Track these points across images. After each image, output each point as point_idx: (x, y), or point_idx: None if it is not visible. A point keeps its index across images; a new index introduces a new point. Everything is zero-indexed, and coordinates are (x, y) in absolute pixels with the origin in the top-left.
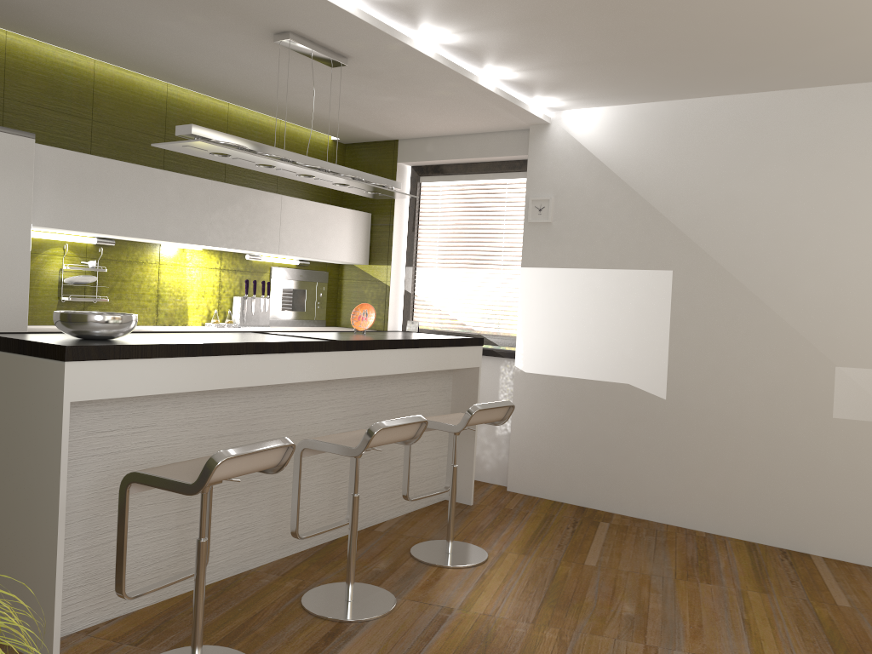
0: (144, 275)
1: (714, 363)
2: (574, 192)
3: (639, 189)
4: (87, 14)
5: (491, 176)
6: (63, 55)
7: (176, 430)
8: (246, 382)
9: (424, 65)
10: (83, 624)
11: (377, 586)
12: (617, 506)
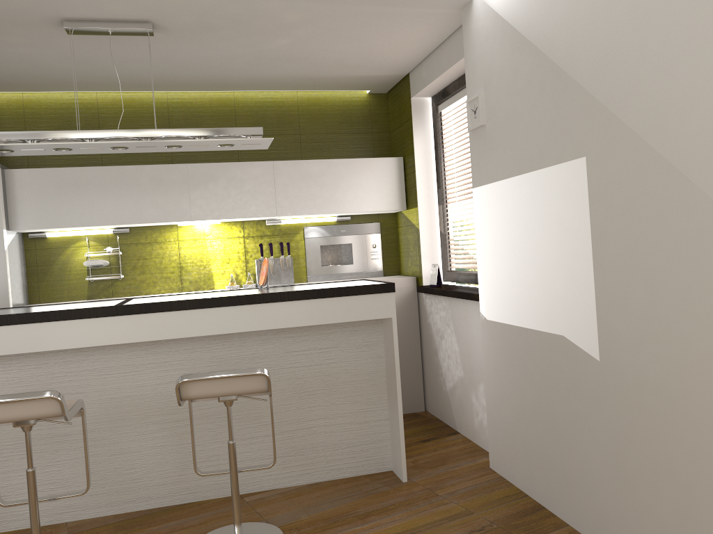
0: (164, 252)
1: (645, 301)
2: (496, 78)
3: (544, 46)
4: None
5: None
6: (69, 96)
7: None
8: None
9: None
10: None
11: None
12: (571, 516)
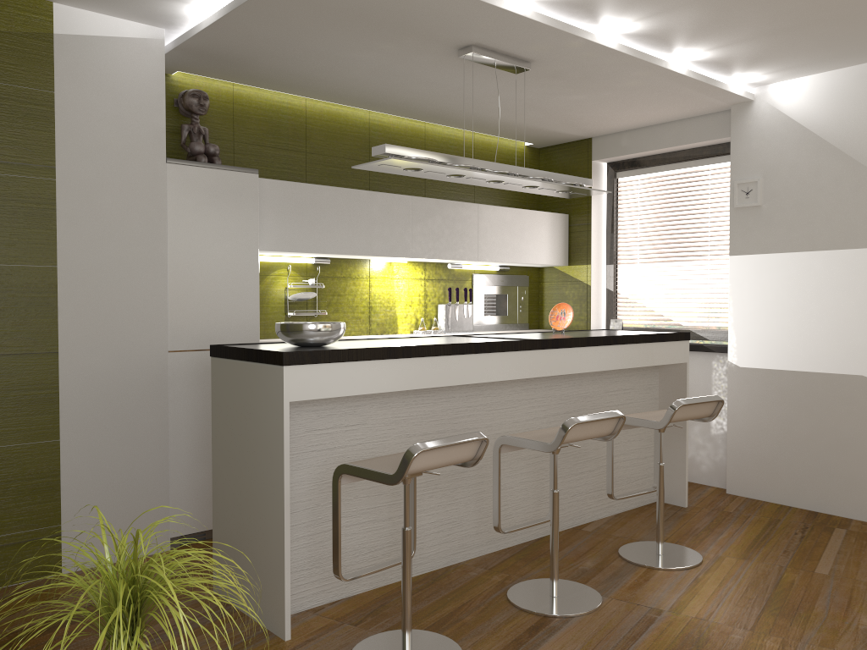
0: (356, 289)
1: None
2: (785, 171)
3: (862, 159)
4: (294, 58)
5: (692, 164)
6: (279, 98)
7: (384, 428)
8: (445, 382)
9: (608, 57)
10: (311, 604)
11: (583, 584)
12: (856, 511)
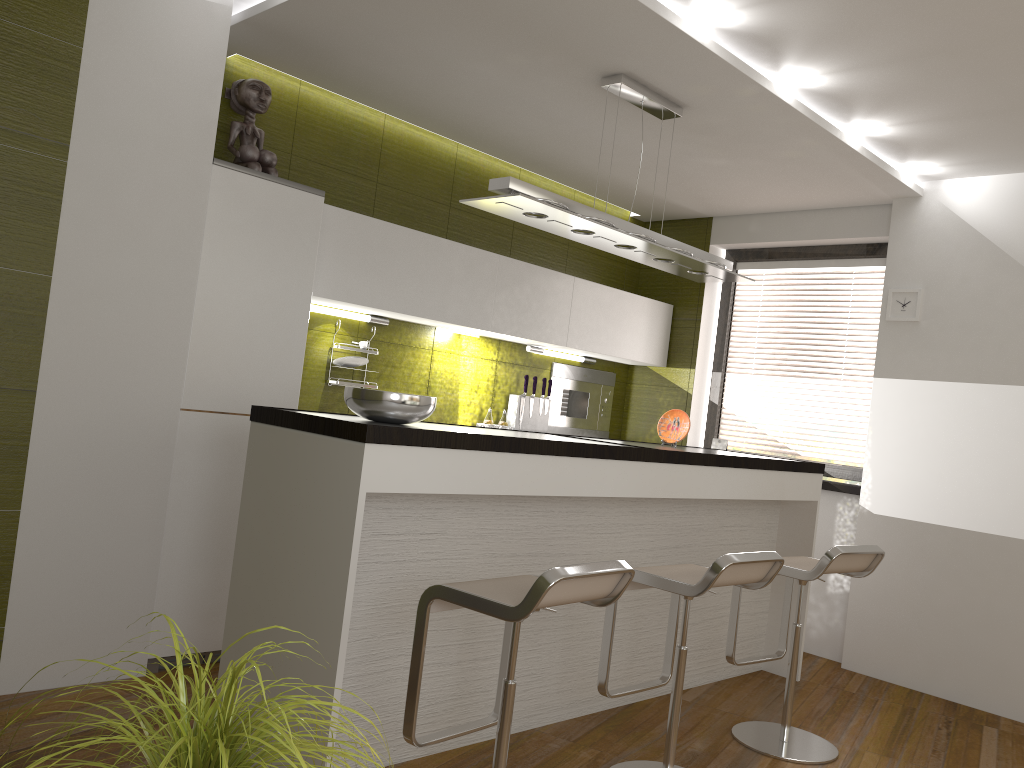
0: (415, 362)
1: None
2: (953, 284)
3: None
4: (393, 58)
5: (833, 263)
6: (354, 110)
7: (466, 542)
8: (553, 490)
9: (778, 115)
10: None
11: None
12: (1006, 706)
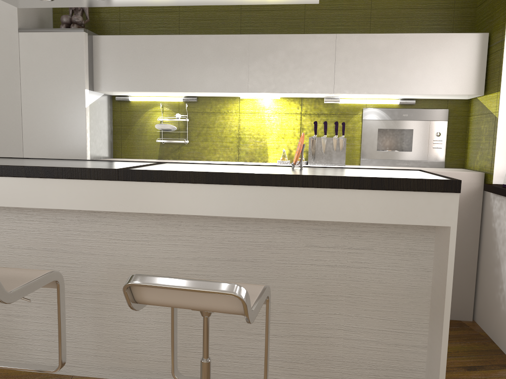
0: (225, 122)
1: None
2: None
3: None
4: None
5: None
6: None
7: None
8: None
9: None
10: None
11: None
12: None
